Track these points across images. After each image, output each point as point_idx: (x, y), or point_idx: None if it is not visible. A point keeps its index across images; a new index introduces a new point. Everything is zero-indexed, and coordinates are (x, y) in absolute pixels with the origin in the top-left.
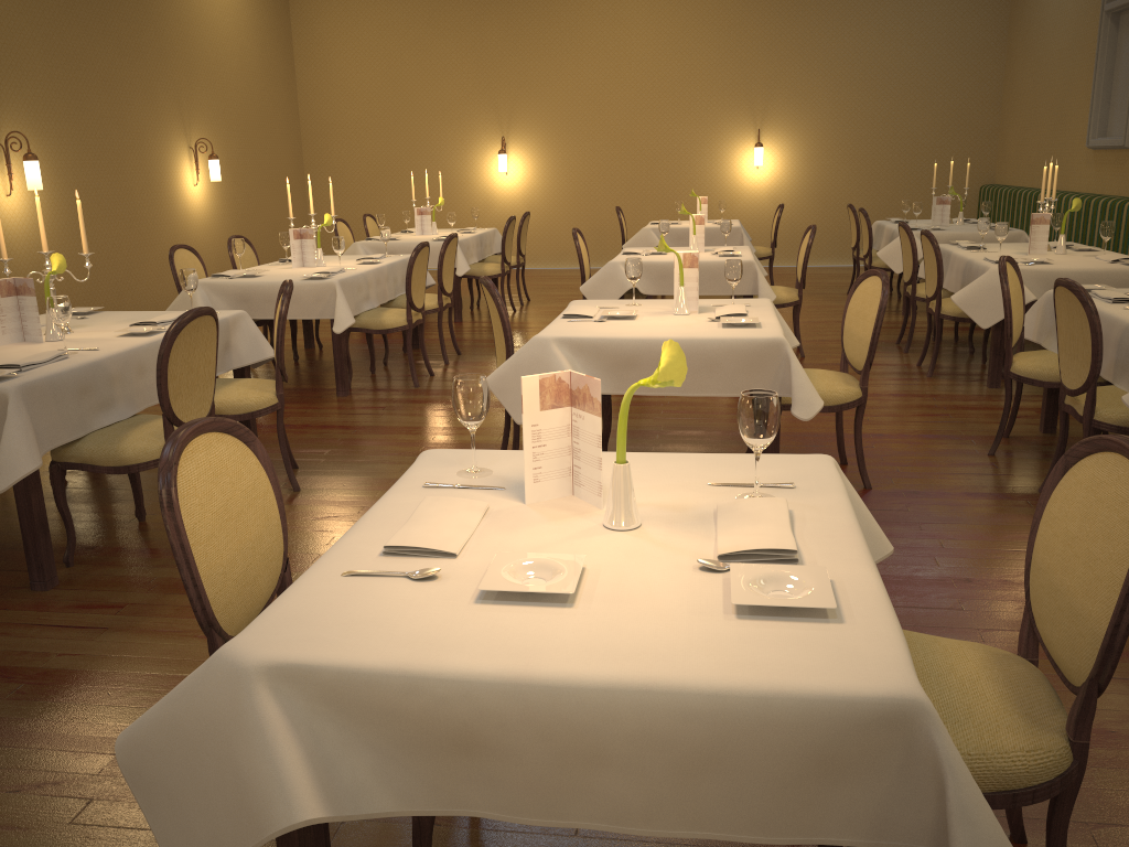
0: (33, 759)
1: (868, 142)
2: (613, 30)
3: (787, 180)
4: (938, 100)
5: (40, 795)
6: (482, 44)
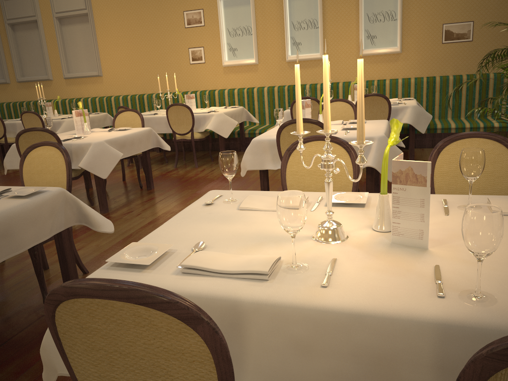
0: None
1: None
2: None
3: None
4: None
5: None
6: None
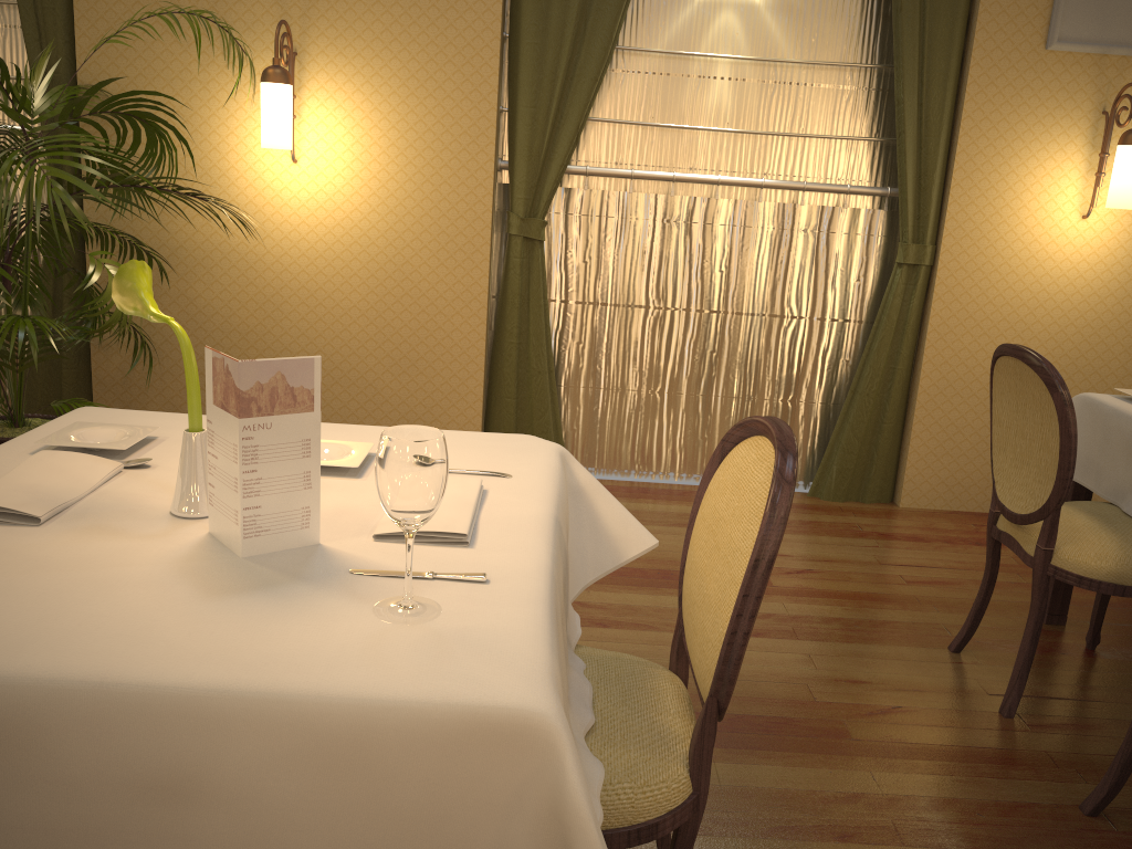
0: None
1: None
2: None
3: None
4: None
5: None
6: None
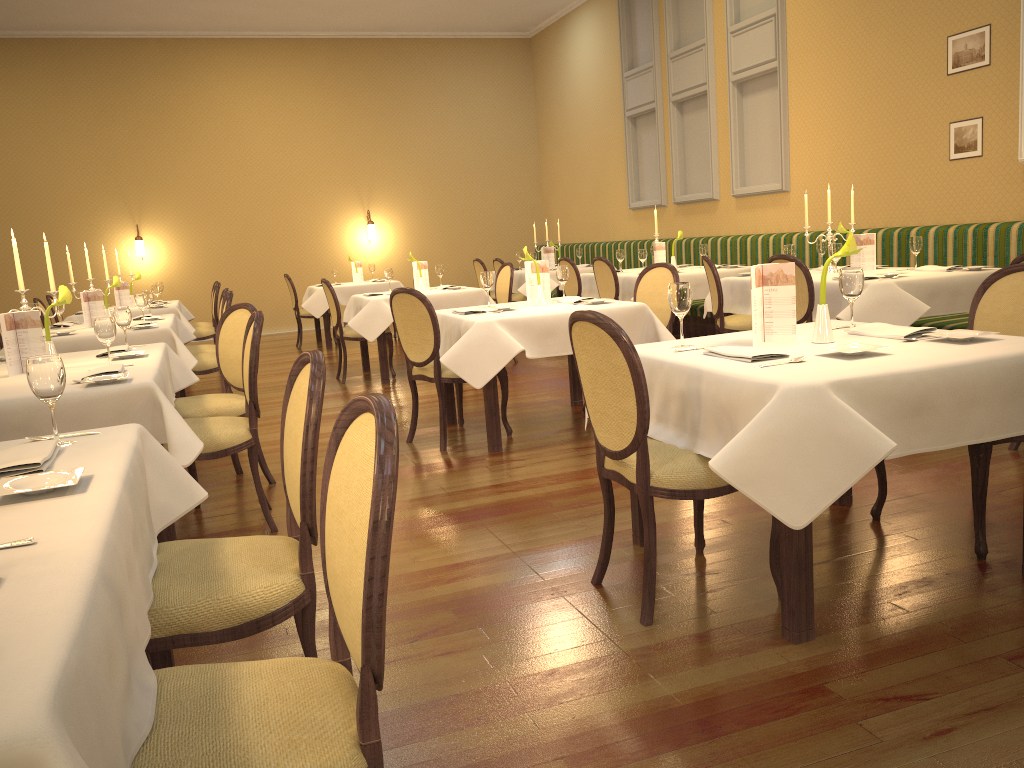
0: (391, 628)
1: (452, 218)
2: (232, 130)
3: (395, 250)
4: (498, 184)
5: (438, 637)
6: (106, 142)
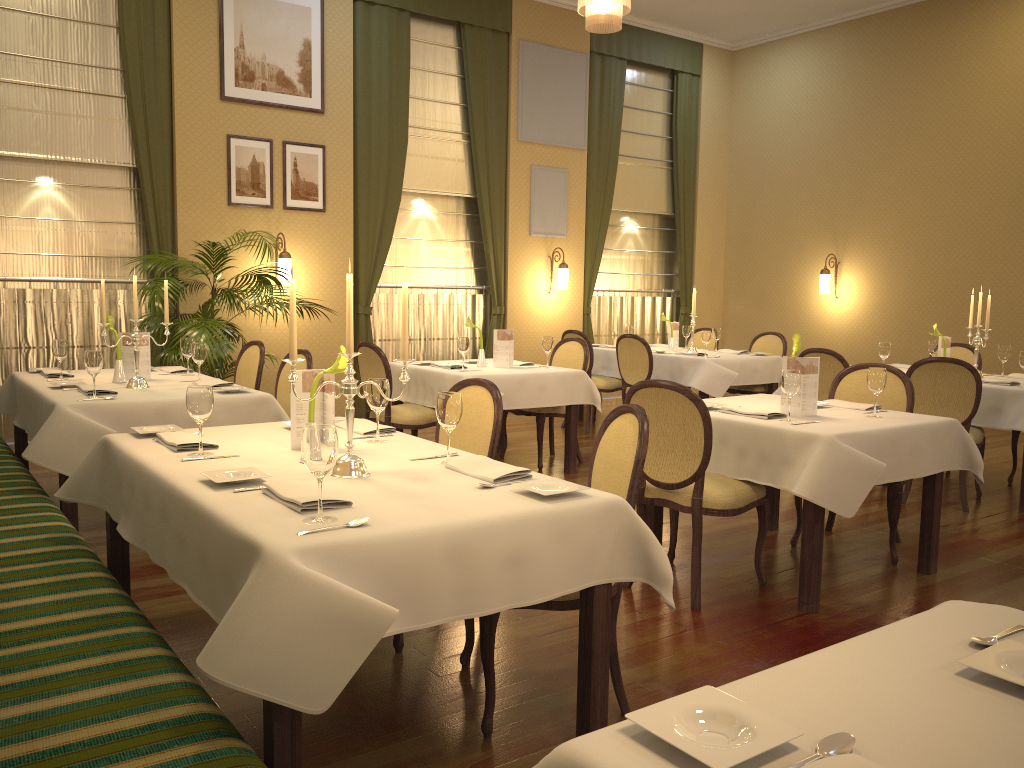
0: None
1: None
2: None
3: None
4: None
5: None
6: None
